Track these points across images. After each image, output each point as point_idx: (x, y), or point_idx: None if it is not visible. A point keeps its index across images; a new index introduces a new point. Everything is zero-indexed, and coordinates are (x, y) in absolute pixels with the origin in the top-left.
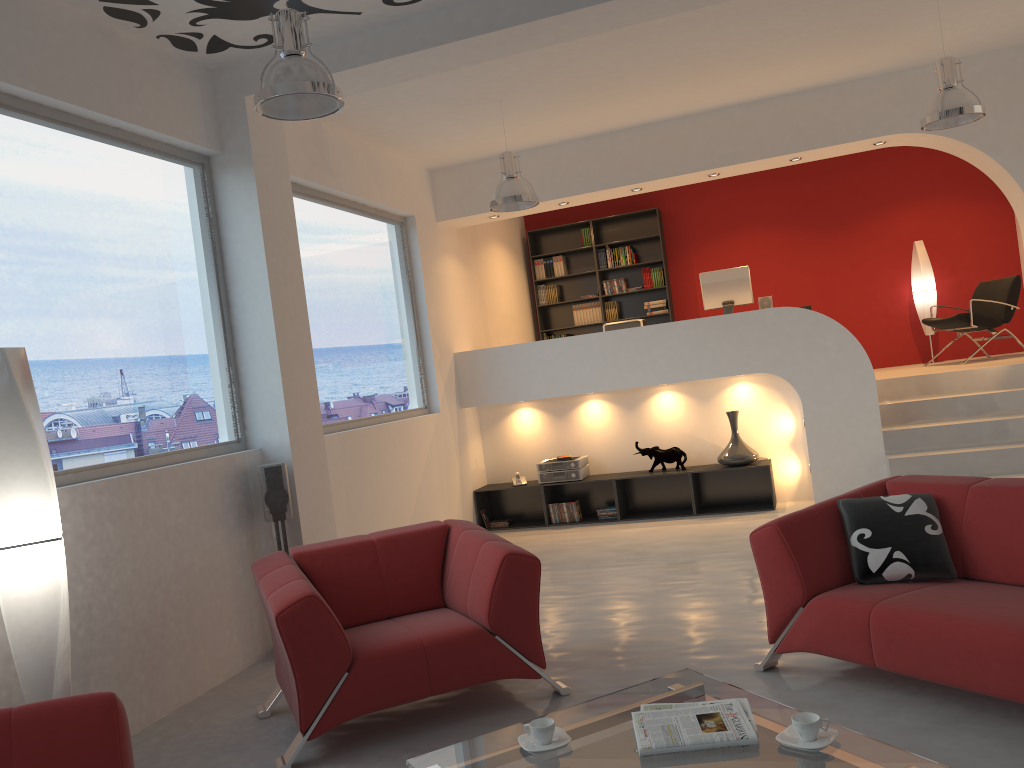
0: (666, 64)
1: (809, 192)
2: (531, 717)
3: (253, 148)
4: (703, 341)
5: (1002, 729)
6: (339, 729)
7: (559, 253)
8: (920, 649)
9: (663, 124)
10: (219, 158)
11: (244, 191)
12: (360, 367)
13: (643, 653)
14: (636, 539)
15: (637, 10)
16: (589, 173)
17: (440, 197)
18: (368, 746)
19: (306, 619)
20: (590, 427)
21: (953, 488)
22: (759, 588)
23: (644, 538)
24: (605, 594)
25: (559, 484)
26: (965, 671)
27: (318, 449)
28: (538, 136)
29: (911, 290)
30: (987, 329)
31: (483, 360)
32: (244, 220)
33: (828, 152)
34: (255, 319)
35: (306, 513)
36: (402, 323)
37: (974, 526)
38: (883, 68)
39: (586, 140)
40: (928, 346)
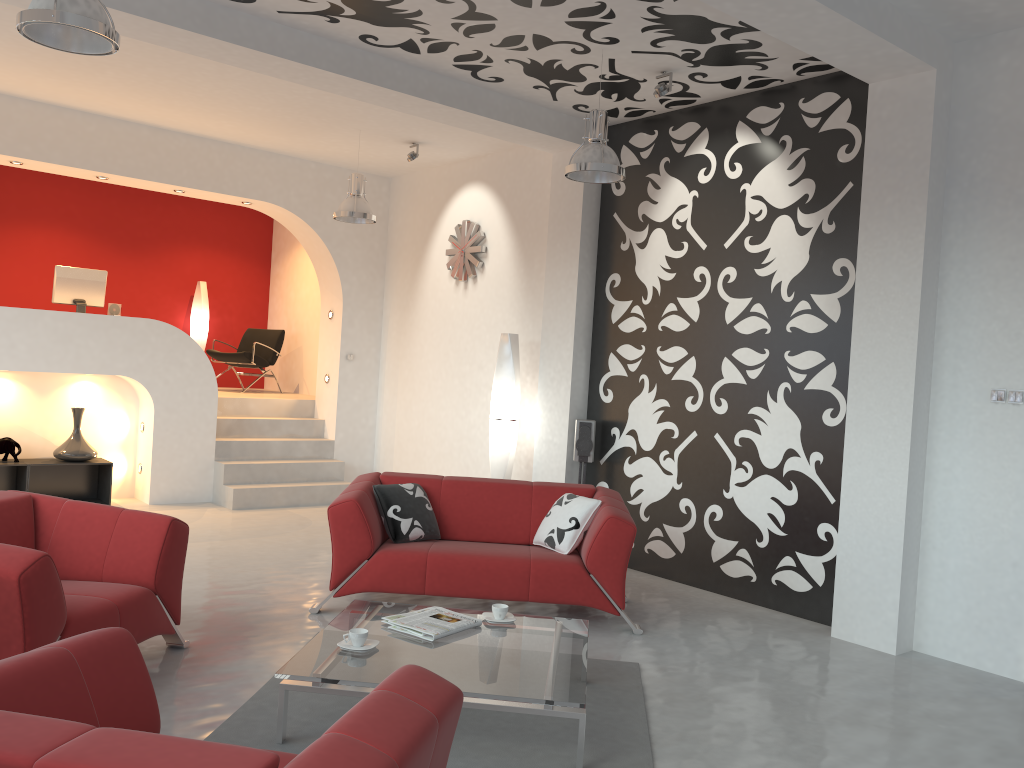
0: (154, 79)
1: (114, 209)
2: (186, 665)
3: None
4: (71, 335)
5: None
6: None
7: None
8: (462, 577)
9: (70, 112)
10: None
11: None
12: None
13: (198, 614)
14: None
15: (245, 59)
16: None
17: None
18: None
19: (45, 579)
20: None
21: (432, 481)
22: (213, 564)
23: None
24: None
25: None
26: (490, 587)
27: None
28: None
29: (186, 321)
30: (259, 367)
31: None
32: None
33: (207, 195)
34: None
35: None
36: None
37: (448, 505)
38: (272, 148)
39: None
40: None
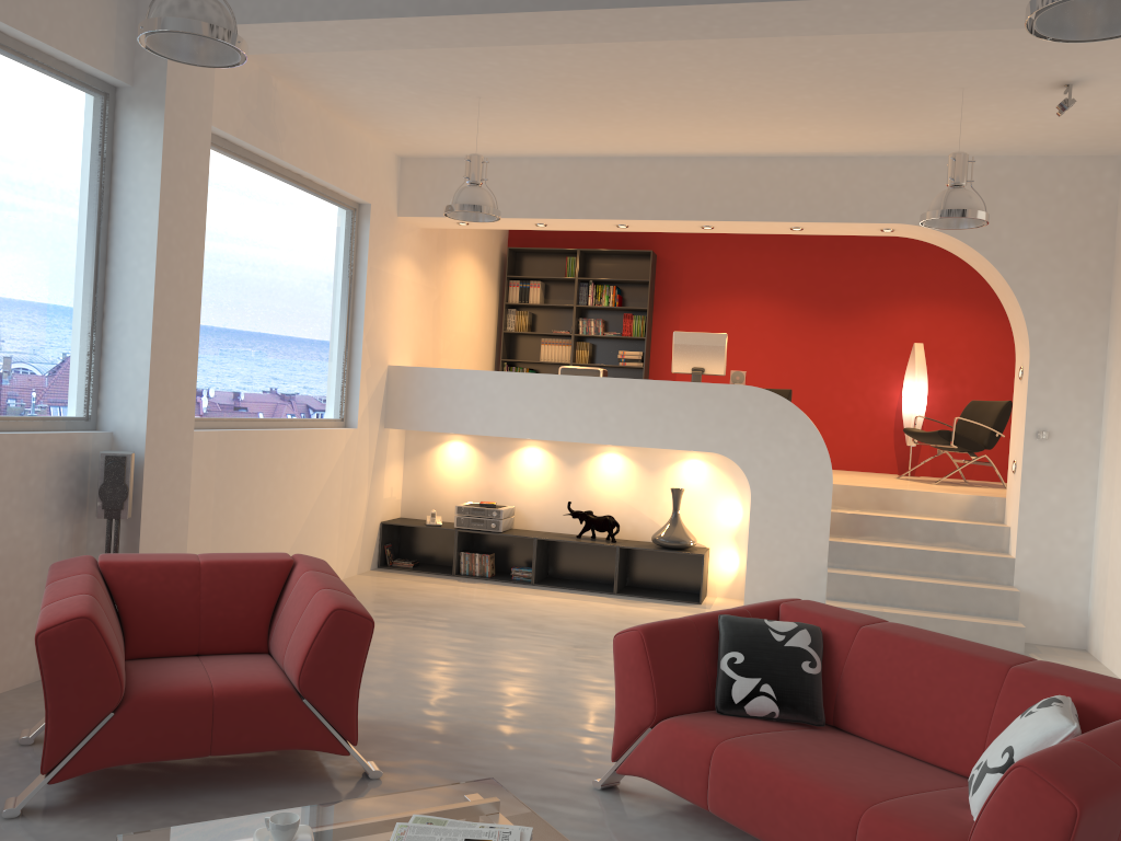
0: (666, 95)
1: (817, 267)
2: (323, 799)
3: (169, 88)
4: (660, 406)
5: None
6: (102, 774)
7: (538, 278)
8: (753, 801)
9: (663, 161)
10: (128, 91)
11: (149, 135)
12: (267, 361)
13: (483, 744)
14: (540, 609)
15: (624, 26)
16: (573, 197)
17: (406, 190)
18: (124, 801)
19: (73, 643)
20: (524, 476)
21: (844, 625)
22: None
23: (549, 610)
24: (476, 667)
25: (476, 532)
26: (792, 836)
27: (183, 445)
28: (523, 145)
29: (902, 394)
30: (967, 452)
31: (419, 380)
32: (142, 168)
33: (832, 228)
34: (134, 284)
35: (151, 515)
36: (332, 321)
37: (854, 672)
38: (904, 150)
39: (577, 160)
40: (908, 457)
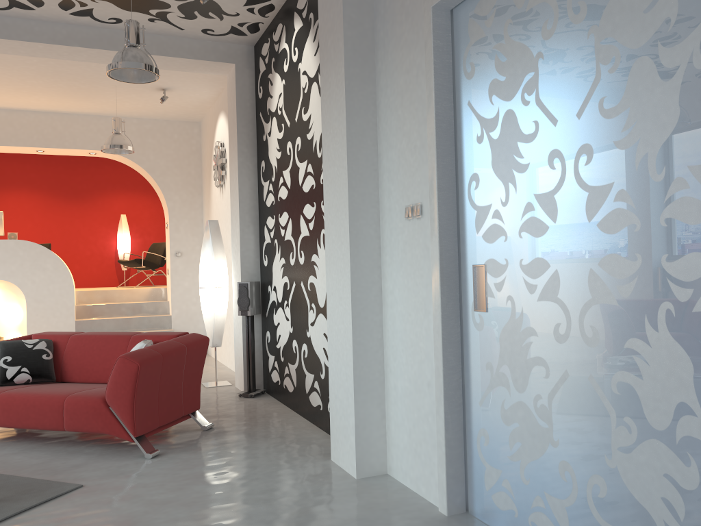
0: None
1: (61, 173)
2: None
3: None
4: None
5: (54, 448)
6: None
7: None
8: (18, 412)
9: None
10: None
11: None
12: None
13: None
14: None
15: None
16: None
17: None
18: None
19: None
20: None
21: (63, 336)
22: None
23: None
24: None
25: None
26: (37, 419)
27: None
28: None
29: (117, 243)
30: (151, 269)
31: None
32: None
33: (61, 151)
34: None
35: None
36: None
37: (69, 355)
38: (96, 112)
39: None
40: (124, 277)
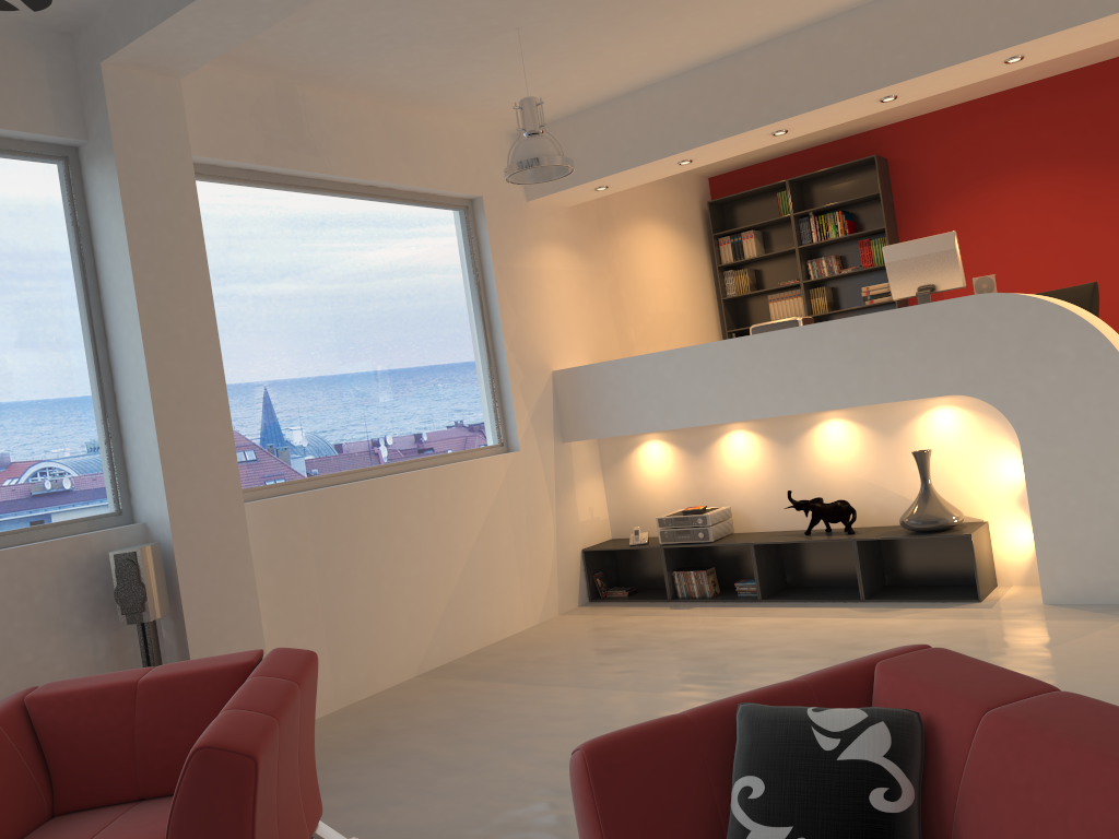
0: None
1: (1110, 110)
2: None
3: (115, 130)
4: (868, 349)
5: None
6: None
7: (749, 227)
8: None
9: (804, 32)
10: (86, 148)
11: (109, 188)
12: (373, 400)
13: None
14: (746, 639)
15: None
16: (707, 116)
17: None
18: None
19: None
20: (734, 468)
21: (959, 708)
22: None
23: (757, 638)
24: None
25: (683, 546)
26: None
27: (230, 522)
28: (626, 72)
29: None
30: None
31: (586, 380)
32: (111, 226)
33: (1067, 41)
34: (129, 355)
35: (199, 609)
36: (462, 338)
37: (974, 807)
38: None
39: (702, 70)
40: None
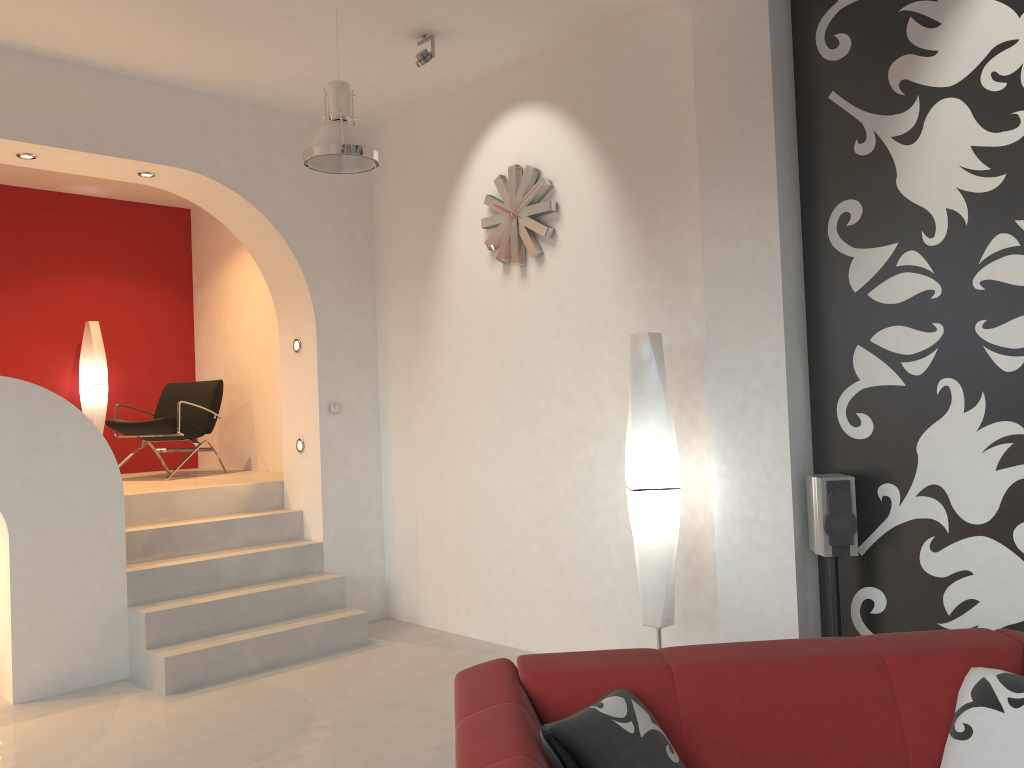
0: None
1: None
2: None
3: None
4: None
5: None
6: None
7: None
8: None
9: None
10: None
11: None
12: None
13: None
14: None
15: None
16: None
17: None
18: None
19: None
20: None
21: (649, 673)
22: None
23: None
24: None
25: None
26: None
27: None
28: None
29: (74, 382)
30: (190, 439)
31: None
32: None
33: (78, 163)
34: None
35: None
36: None
37: (703, 733)
38: (181, 77)
39: None
40: None
